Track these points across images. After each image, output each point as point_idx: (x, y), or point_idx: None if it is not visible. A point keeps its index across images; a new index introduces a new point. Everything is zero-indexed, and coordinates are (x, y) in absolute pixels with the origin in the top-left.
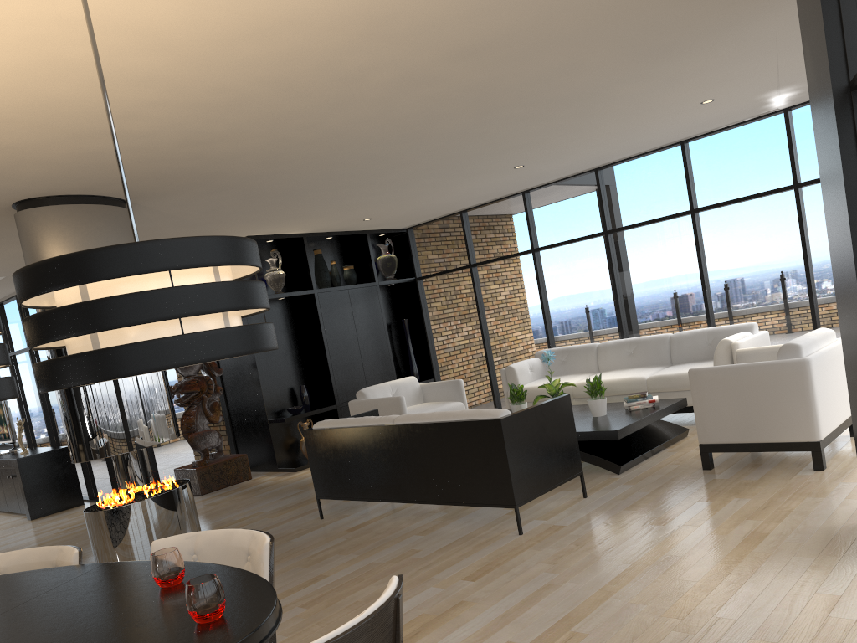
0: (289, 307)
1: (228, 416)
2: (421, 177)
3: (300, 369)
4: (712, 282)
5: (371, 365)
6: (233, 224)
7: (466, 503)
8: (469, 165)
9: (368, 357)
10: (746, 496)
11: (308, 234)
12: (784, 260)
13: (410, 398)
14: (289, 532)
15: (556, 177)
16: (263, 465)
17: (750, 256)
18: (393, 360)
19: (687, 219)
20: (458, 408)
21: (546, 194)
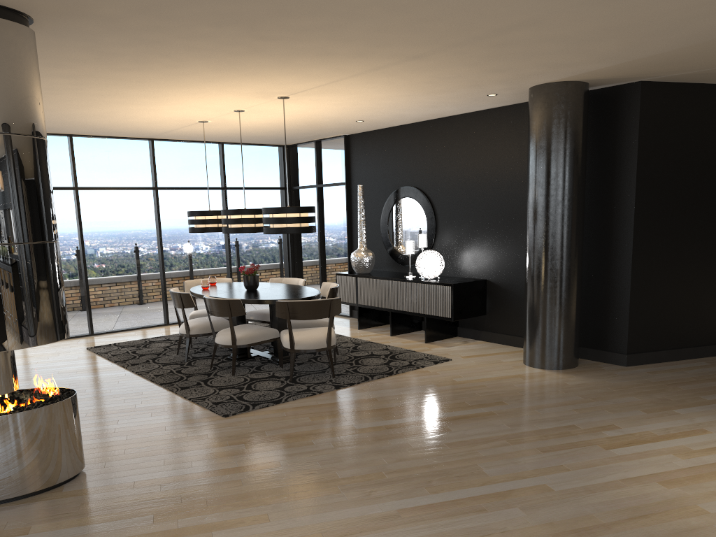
0: None
1: None
2: None
3: None
4: None
5: None
6: None
7: None
8: None
9: None
10: None
11: None
12: None
13: None
14: None
15: None
16: None
17: None
18: None
19: None
20: None
21: None
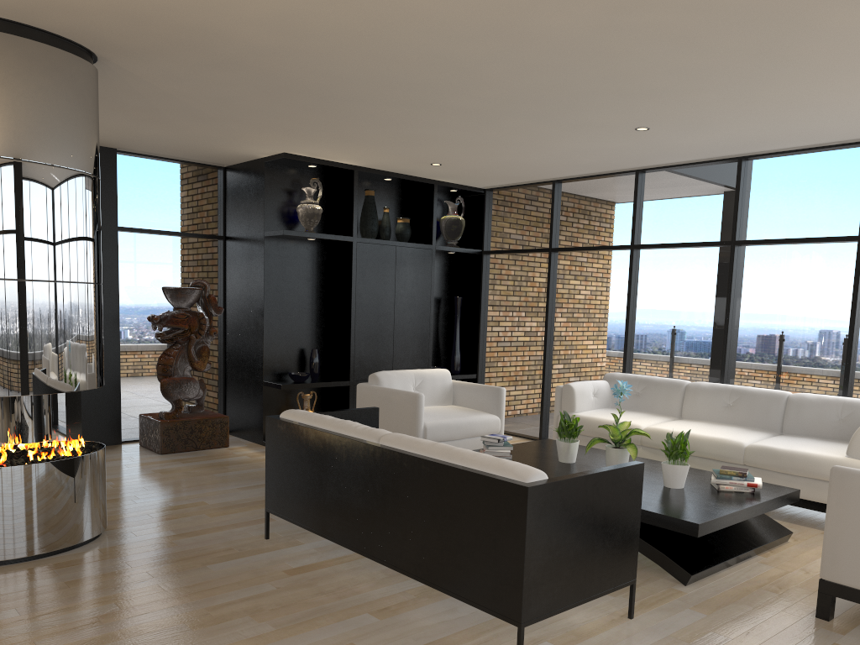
0: (320, 252)
1: (222, 365)
2: (508, 113)
3: (316, 329)
4: None
5: (403, 343)
6: (259, 130)
7: (450, 592)
8: (576, 109)
9: (402, 333)
10: None
11: (361, 167)
12: None
13: (436, 395)
14: (214, 550)
15: (684, 159)
16: (248, 432)
17: None
18: (434, 342)
19: (850, 247)
20: (491, 424)
21: (667, 179)
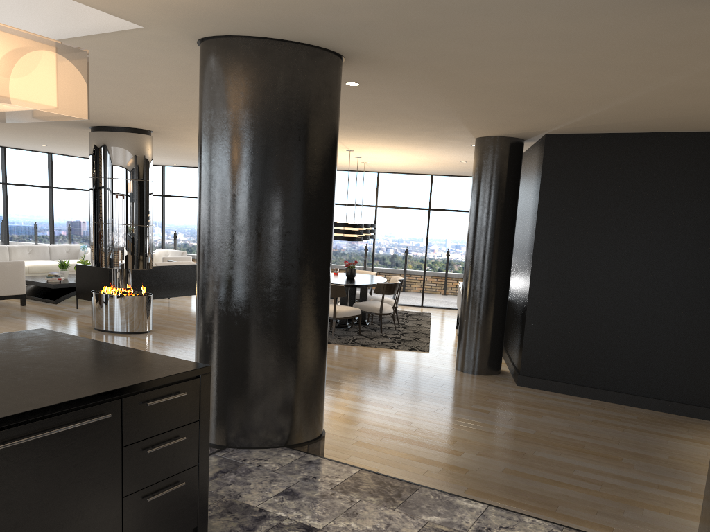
0: None
1: None
2: (55, 141)
3: None
4: (55, 223)
5: None
6: None
7: (184, 295)
8: (68, 145)
9: None
10: None
11: None
12: (84, 220)
13: None
14: None
15: None
16: None
17: (72, 215)
18: None
19: (47, 190)
20: None
21: None
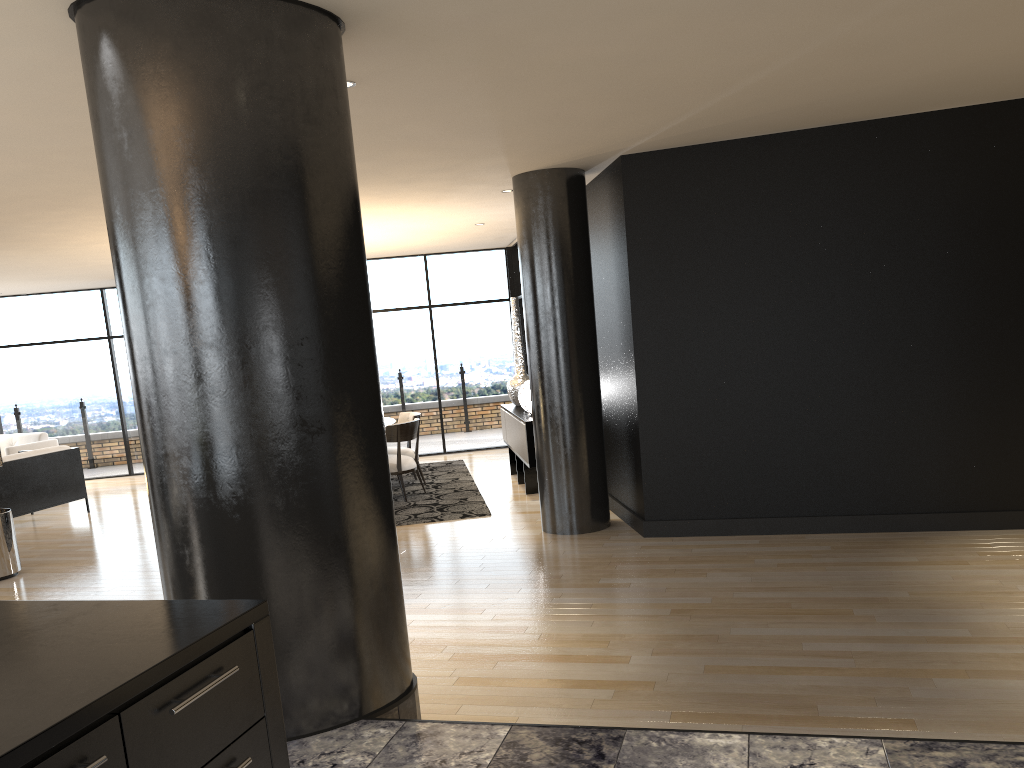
0: None
1: None
2: None
3: None
4: None
5: None
6: None
7: (60, 503)
8: None
9: None
10: (90, 496)
11: None
12: None
13: None
14: None
15: None
16: None
17: None
18: None
19: None
20: None
21: None
